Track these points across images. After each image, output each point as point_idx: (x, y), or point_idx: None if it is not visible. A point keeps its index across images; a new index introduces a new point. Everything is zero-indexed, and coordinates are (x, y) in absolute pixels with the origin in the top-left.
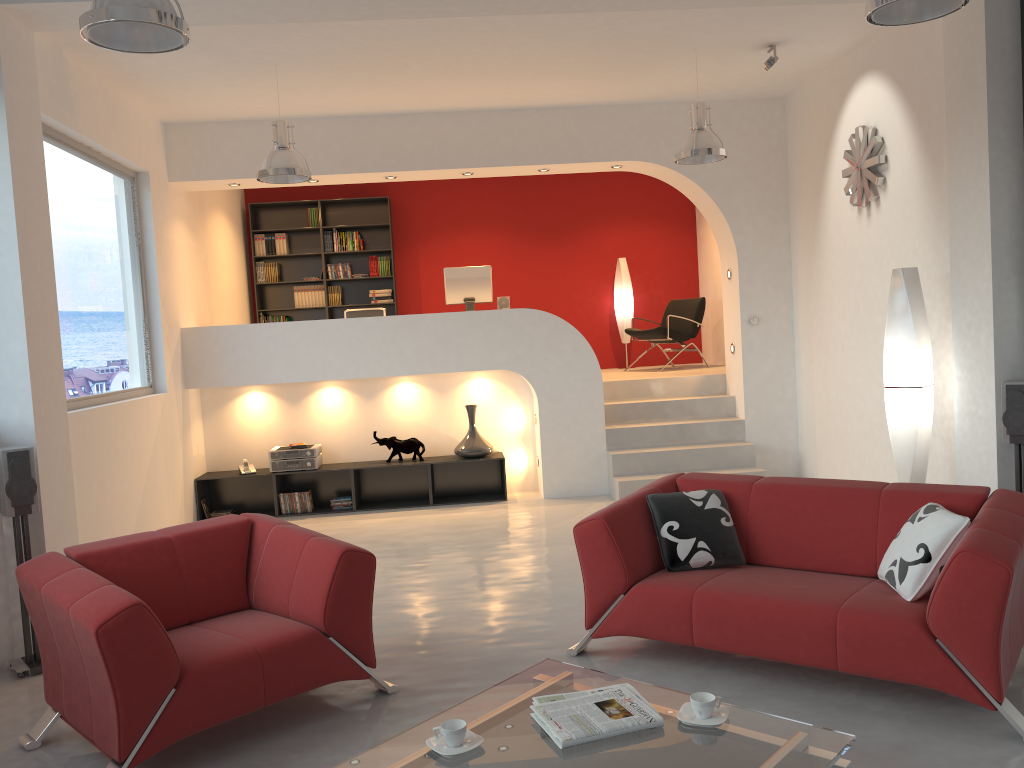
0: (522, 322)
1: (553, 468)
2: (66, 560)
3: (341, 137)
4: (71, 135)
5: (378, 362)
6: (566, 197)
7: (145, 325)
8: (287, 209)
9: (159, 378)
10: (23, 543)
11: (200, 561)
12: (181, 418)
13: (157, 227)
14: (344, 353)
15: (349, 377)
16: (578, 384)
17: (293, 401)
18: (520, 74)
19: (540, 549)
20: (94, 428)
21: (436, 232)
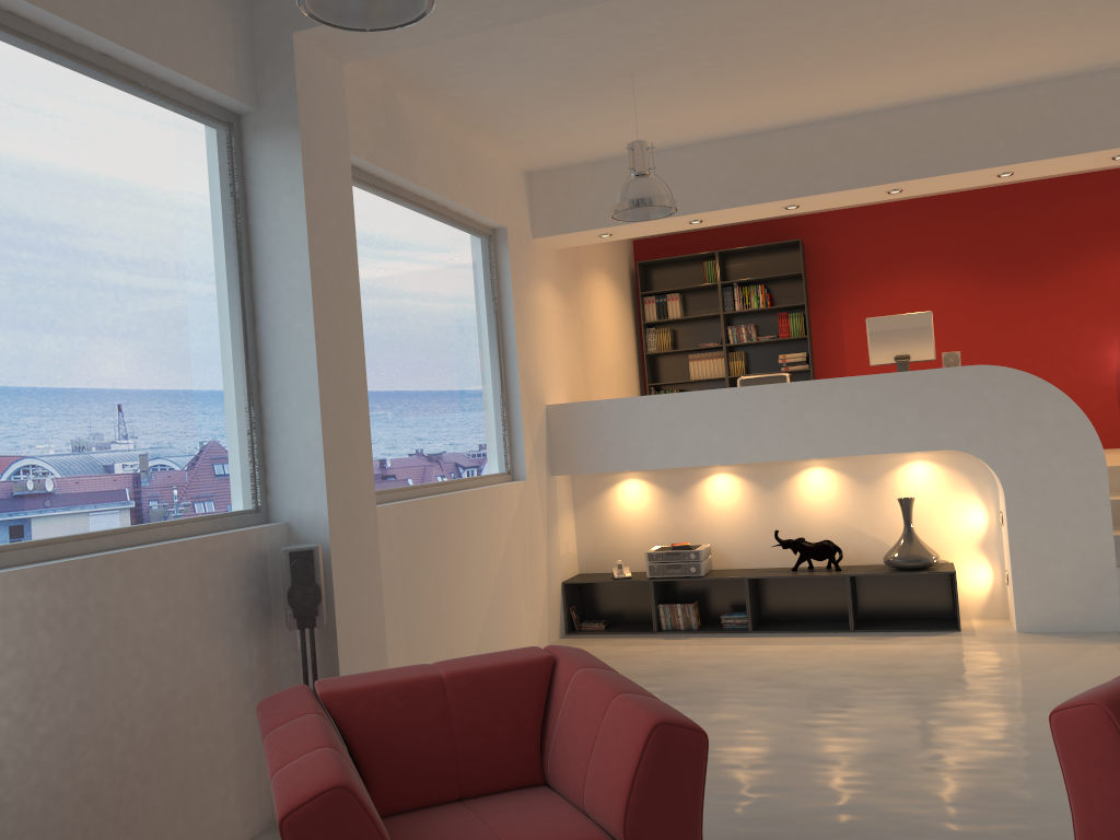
0: (977, 384)
1: (1030, 589)
2: (305, 700)
3: (727, 163)
4: (408, 187)
5: (777, 442)
6: (1045, 218)
7: (502, 402)
8: (681, 265)
9: (518, 463)
10: (310, 662)
11: (477, 712)
12: (545, 510)
13: (516, 290)
14: (734, 431)
15: (740, 461)
16: (1067, 470)
17: (676, 491)
18: (961, 38)
19: (1006, 715)
20: (426, 522)
21: (863, 278)
